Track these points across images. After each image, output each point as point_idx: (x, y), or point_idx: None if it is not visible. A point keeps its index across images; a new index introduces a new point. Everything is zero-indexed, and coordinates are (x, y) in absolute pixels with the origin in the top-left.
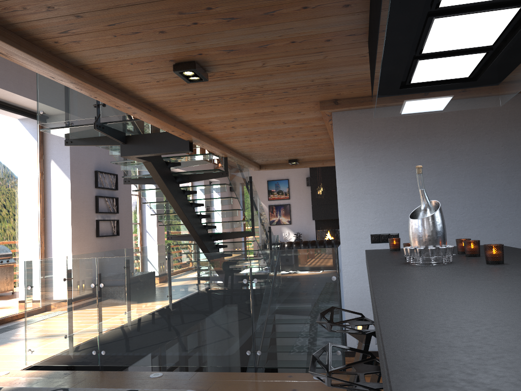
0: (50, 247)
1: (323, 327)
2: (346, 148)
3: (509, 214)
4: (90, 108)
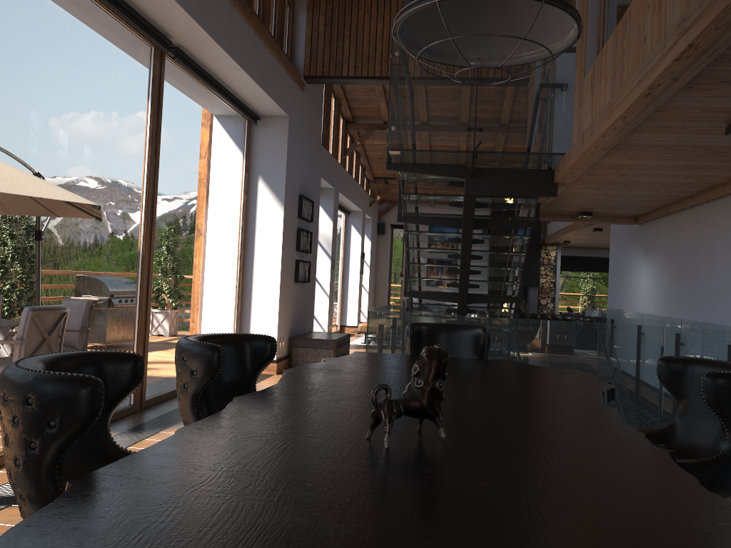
0: (248, 290)
1: None
2: None
3: None
4: (461, 131)
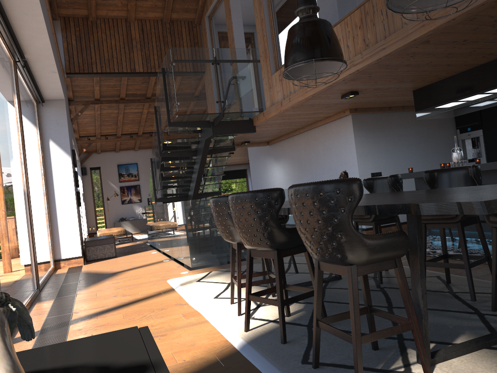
0: (54, 215)
1: None
2: (358, 132)
3: (418, 162)
4: (214, 103)
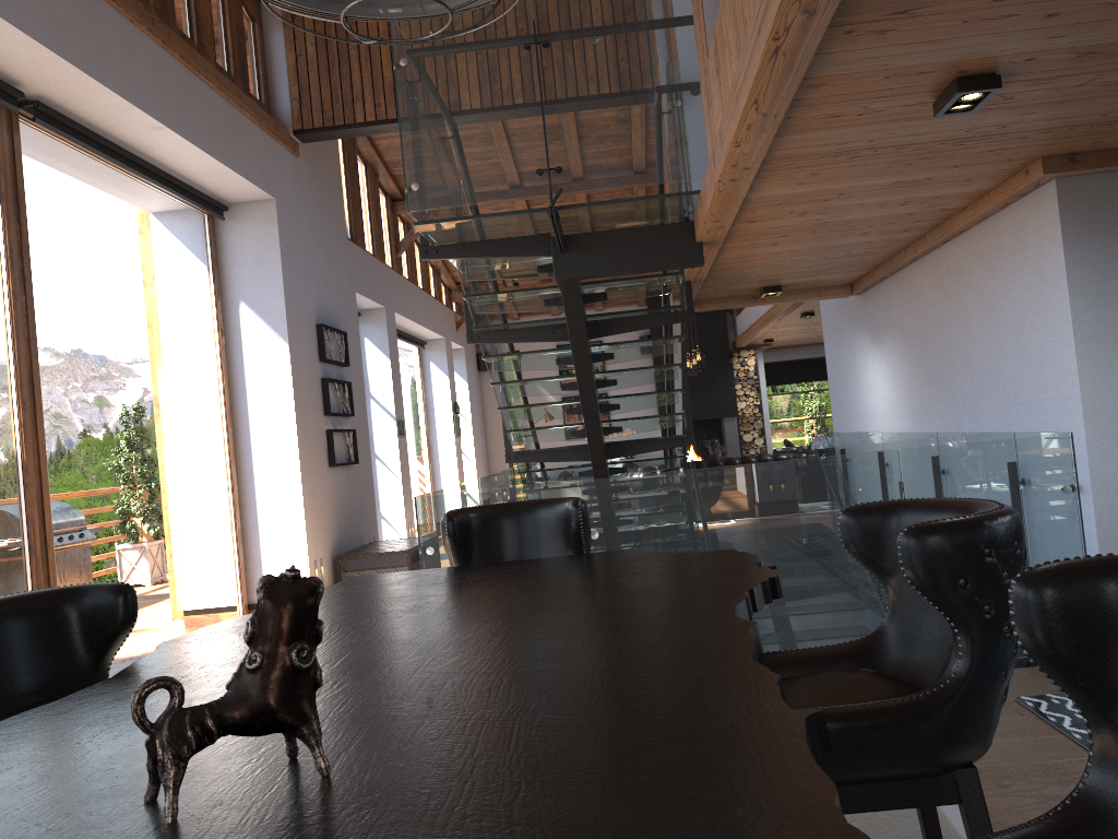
0: (250, 491)
1: None
2: (1086, 245)
3: None
4: (528, 177)
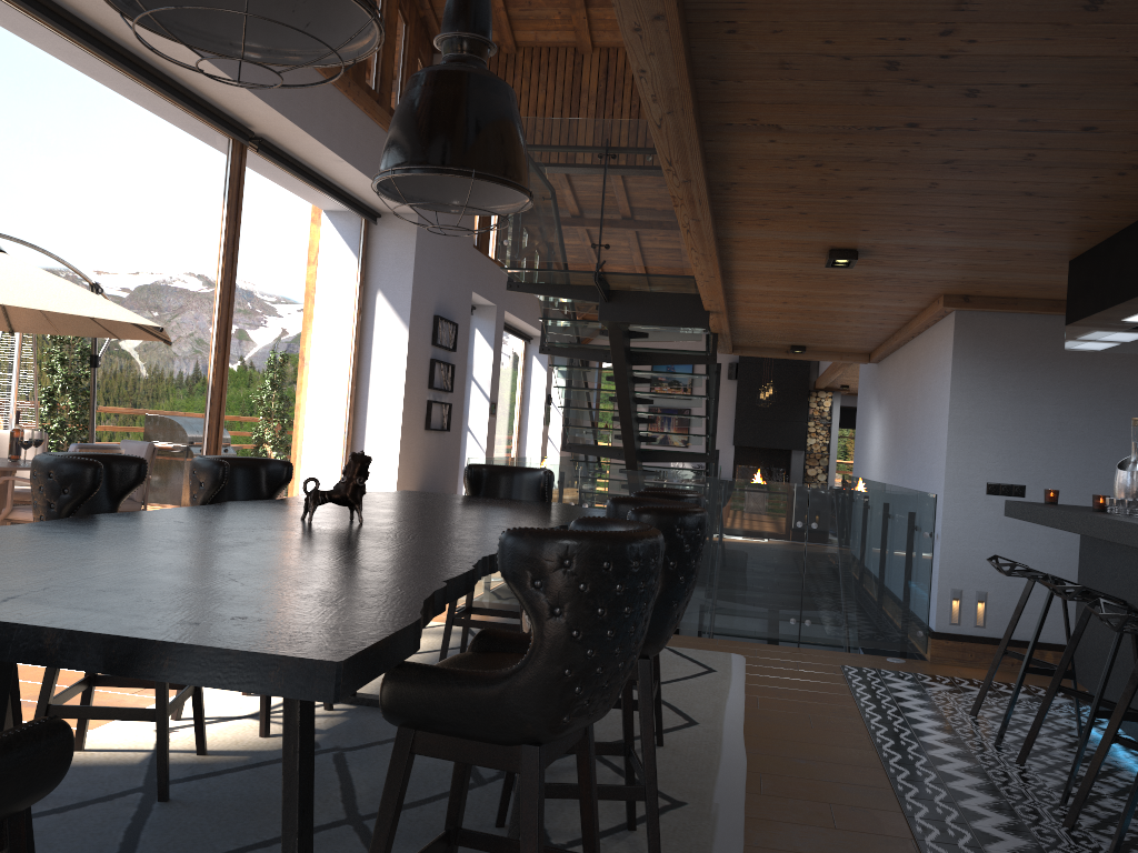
0: (360, 438)
1: (1002, 570)
2: (969, 362)
3: None
4: (585, 248)
